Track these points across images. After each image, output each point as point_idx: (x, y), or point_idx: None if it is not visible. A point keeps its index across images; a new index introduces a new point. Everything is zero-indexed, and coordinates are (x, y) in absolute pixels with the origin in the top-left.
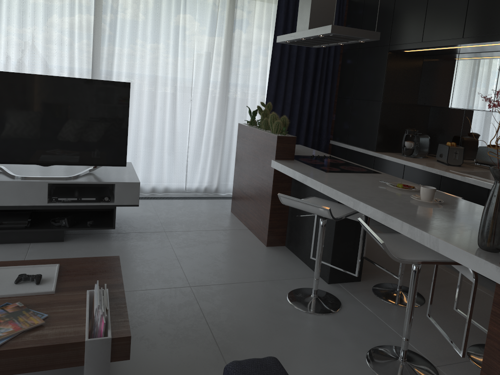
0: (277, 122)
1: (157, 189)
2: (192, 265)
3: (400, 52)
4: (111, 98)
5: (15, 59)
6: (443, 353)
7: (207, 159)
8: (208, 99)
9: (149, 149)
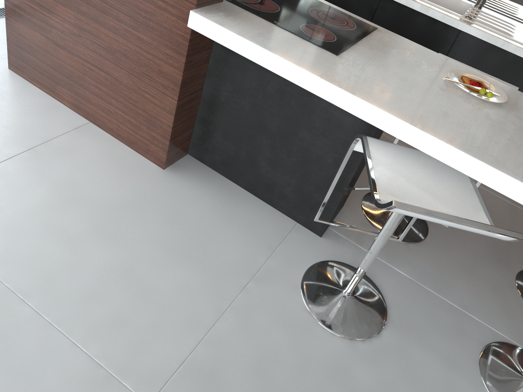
0: None
1: None
2: (85, 314)
3: None
4: None
5: None
6: (517, 321)
7: None
8: None
9: None
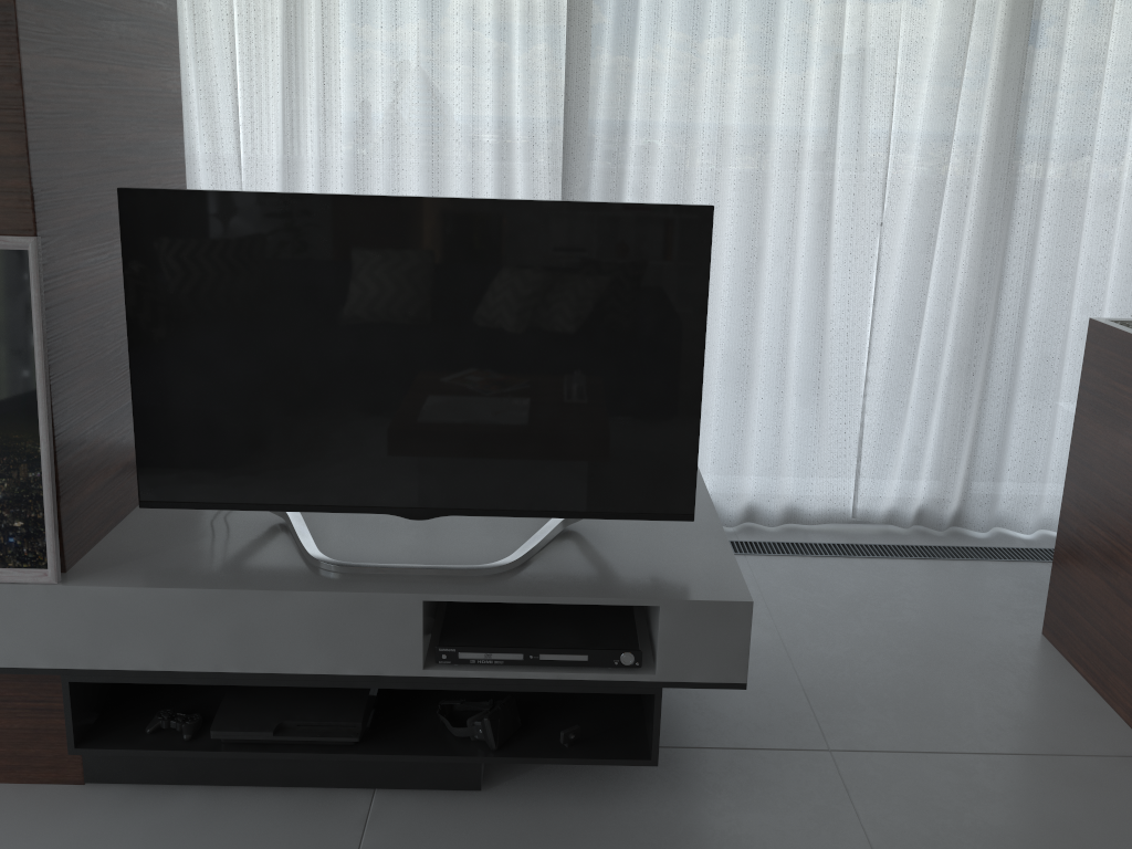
0: None
1: (762, 512)
2: None
3: None
4: (641, 272)
5: (346, 124)
6: None
7: (931, 419)
8: (939, 219)
9: (739, 389)
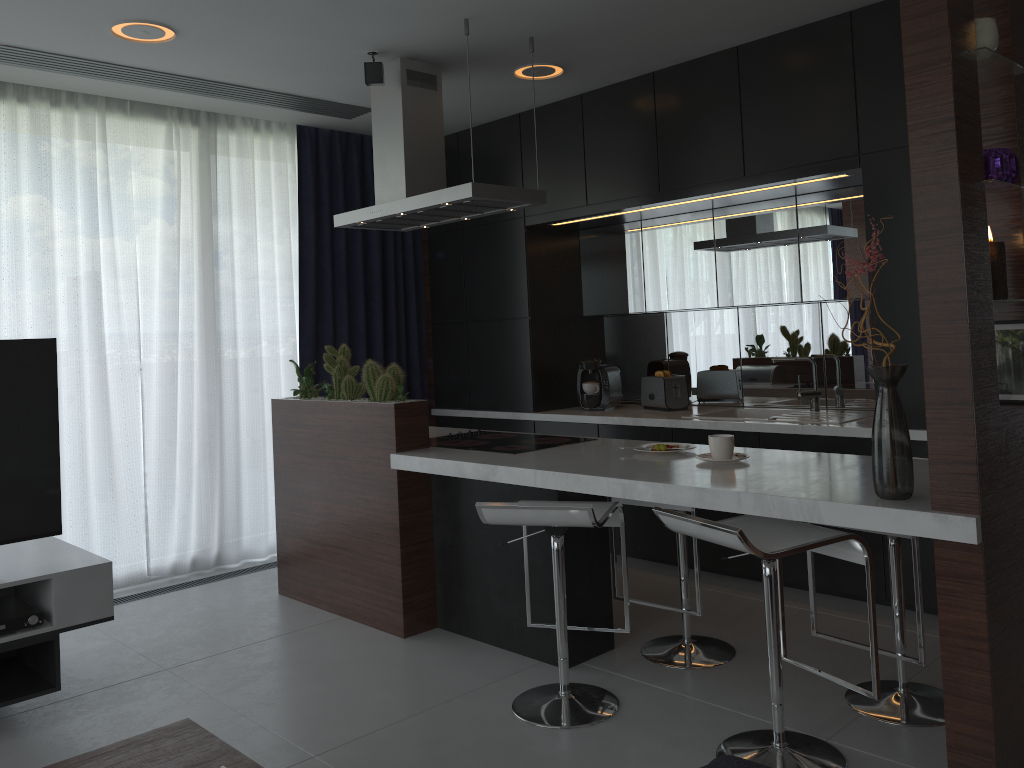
0: (384, 377)
1: None
2: (283, 716)
3: (543, 226)
4: (13, 380)
5: None
6: (819, 716)
7: (192, 493)
8: (177, 363)
9: None
